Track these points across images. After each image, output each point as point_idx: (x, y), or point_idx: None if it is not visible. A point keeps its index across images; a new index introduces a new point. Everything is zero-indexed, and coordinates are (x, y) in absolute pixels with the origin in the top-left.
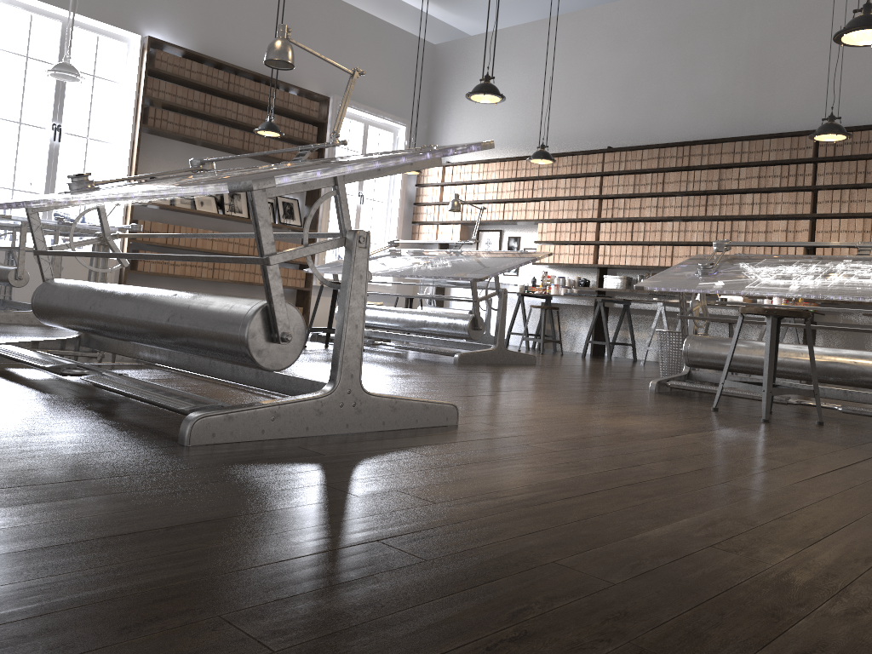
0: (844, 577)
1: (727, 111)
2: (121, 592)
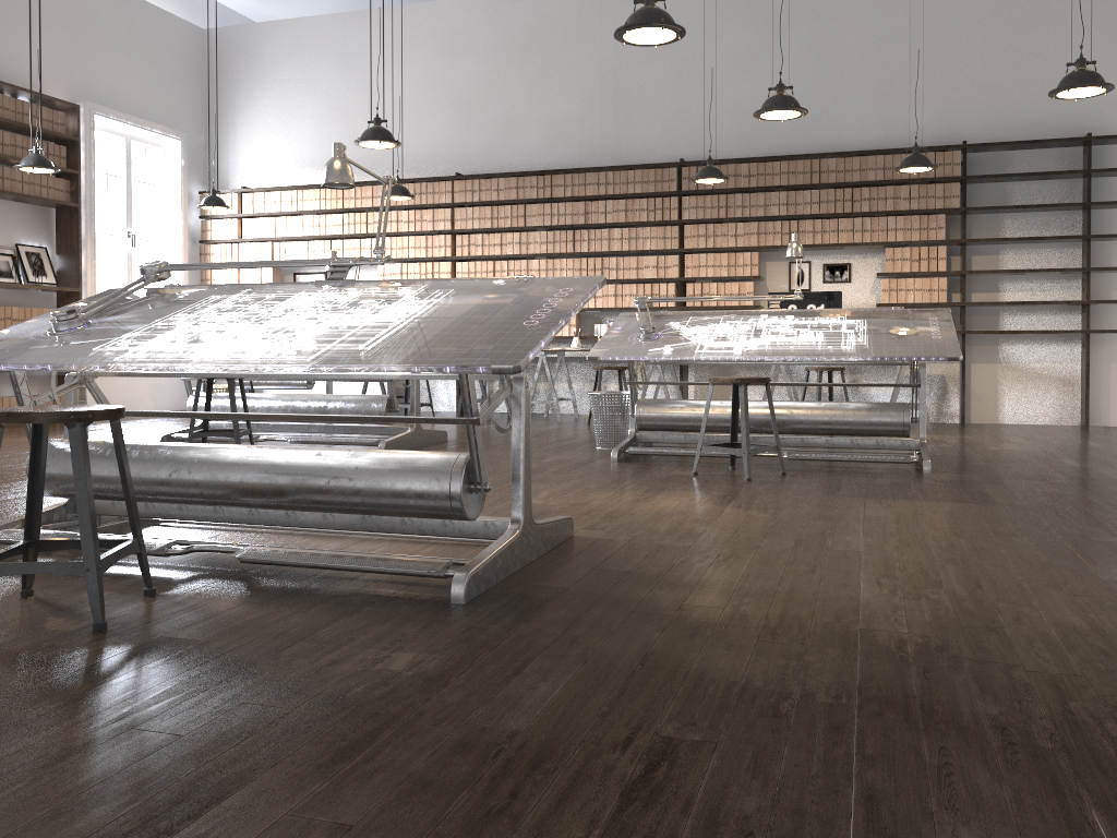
0: (985, 600)
1: (585, 137)
2: (725, 701)
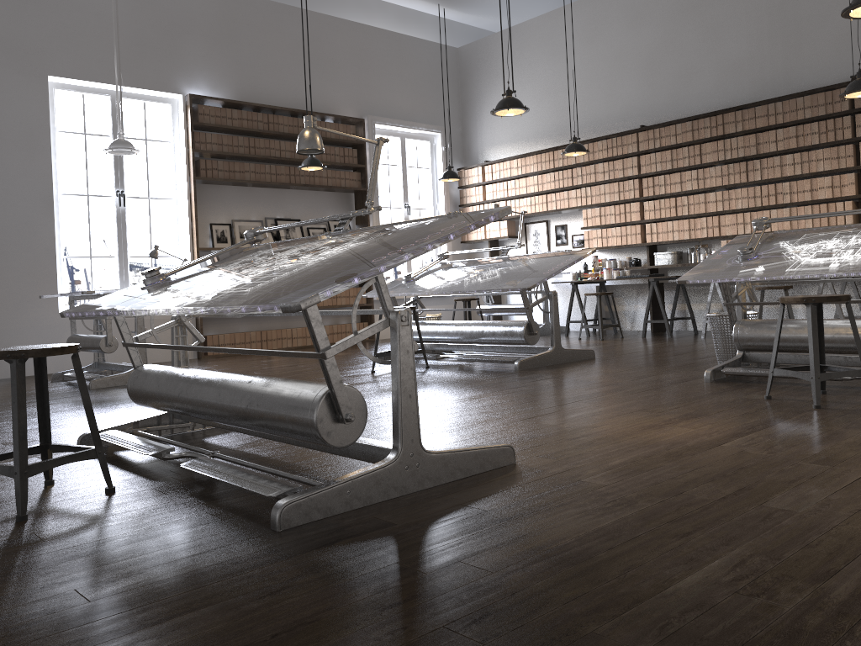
0: (853, 615)
1: (756, 74)
2: None
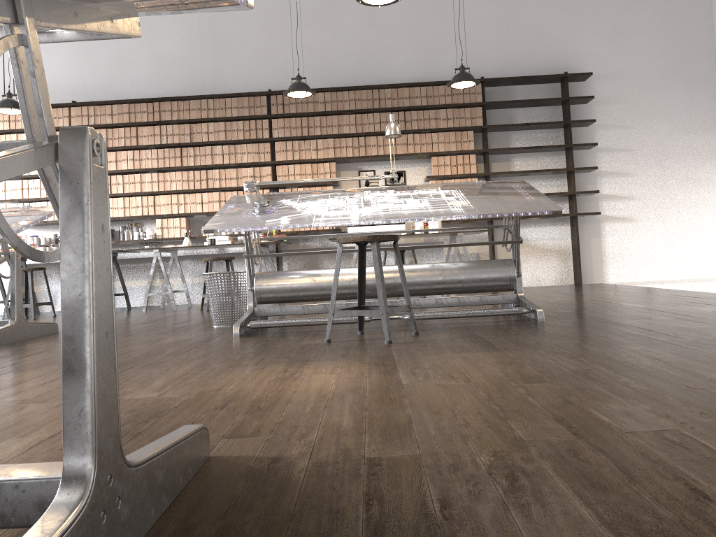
0: None
1: (188, 73)
2: None
